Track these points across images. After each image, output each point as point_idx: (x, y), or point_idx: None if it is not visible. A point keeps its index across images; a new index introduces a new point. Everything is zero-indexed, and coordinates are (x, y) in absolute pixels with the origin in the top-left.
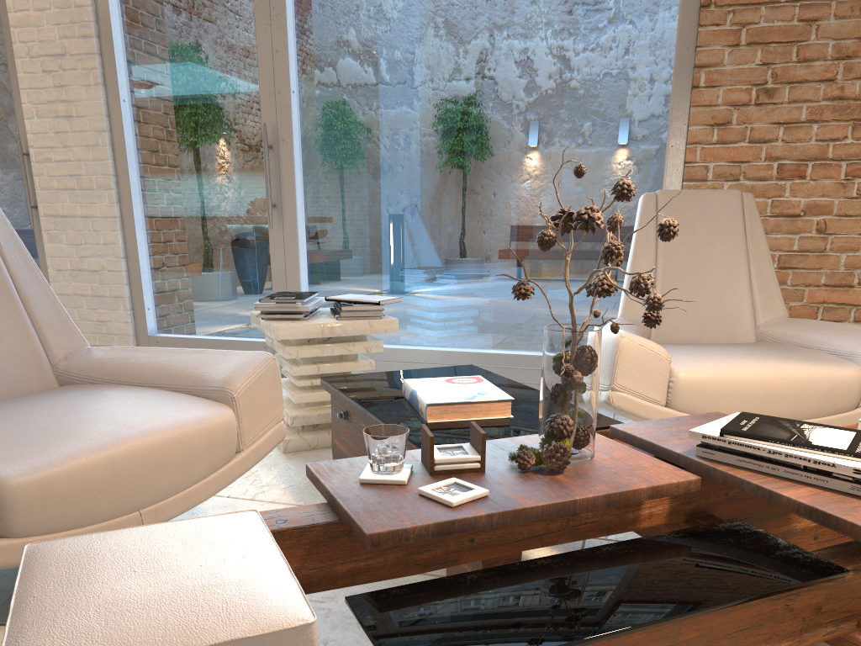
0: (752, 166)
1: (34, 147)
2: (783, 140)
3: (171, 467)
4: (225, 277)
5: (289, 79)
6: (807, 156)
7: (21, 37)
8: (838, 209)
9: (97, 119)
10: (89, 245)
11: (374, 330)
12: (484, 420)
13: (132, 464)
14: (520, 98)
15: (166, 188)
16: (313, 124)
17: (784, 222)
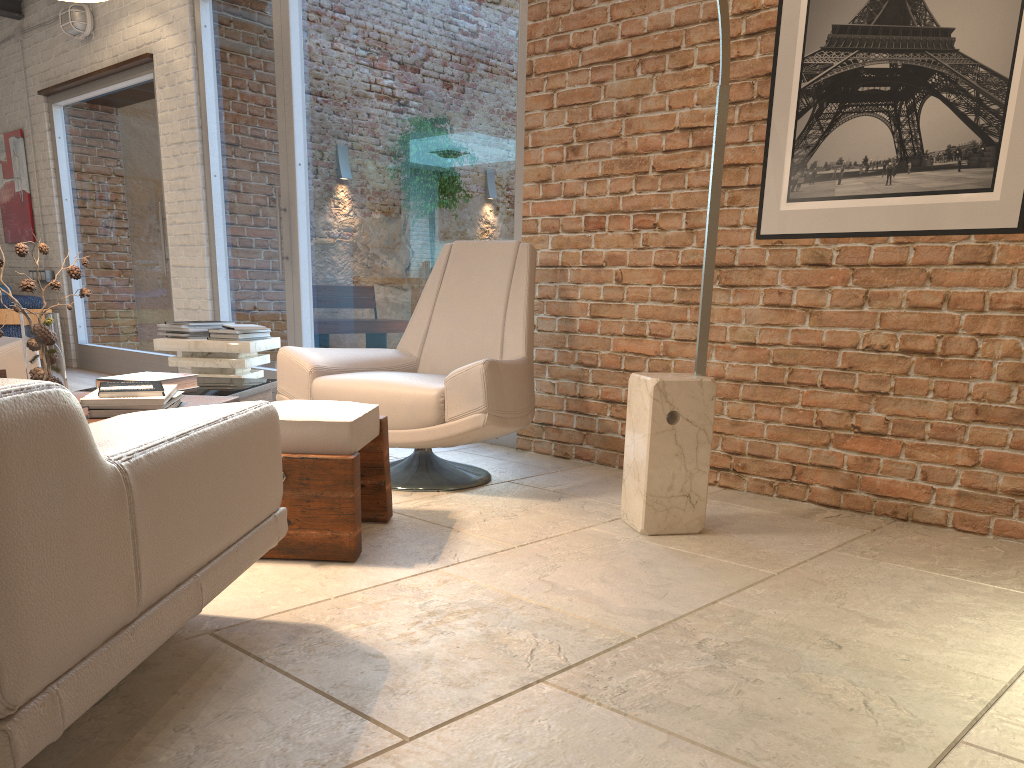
0: (567, 220)
1: (168, 213)
2: (587, 195)
3: None
4: (267, 318)
5: (294, 154)
6: (605, 209)
7: (163, 131)
8: (630, 259)
9: (197, 190)
10: (193, 289)
11: (230, 349)
12: None
13: None
14: (430, 163)
15: (237, 244)
16: (313, 190)
17: (592, 272)
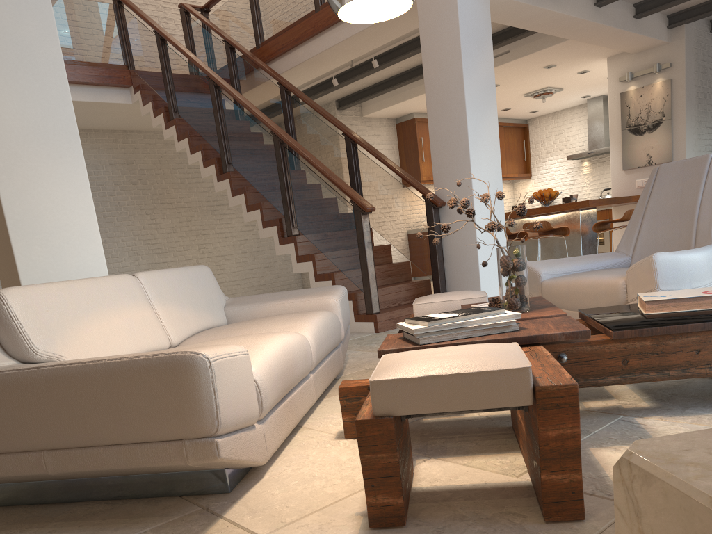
0: None
1: None
2: None
3: (588, 297)
4: None
5: None
6: None
7: None
8: None
9: None
10: None
11: None
12: (640, 311)
13: (574, 290)
14: None
15: None
16: None
17: None
